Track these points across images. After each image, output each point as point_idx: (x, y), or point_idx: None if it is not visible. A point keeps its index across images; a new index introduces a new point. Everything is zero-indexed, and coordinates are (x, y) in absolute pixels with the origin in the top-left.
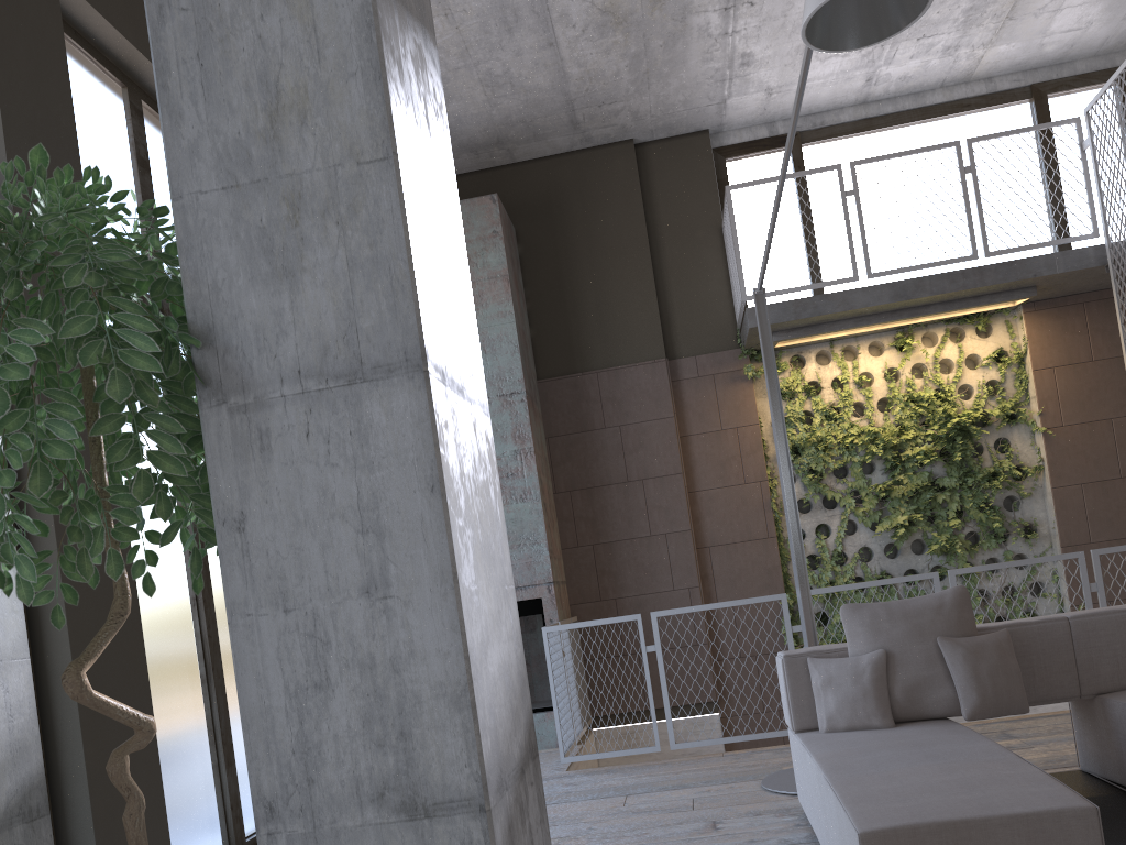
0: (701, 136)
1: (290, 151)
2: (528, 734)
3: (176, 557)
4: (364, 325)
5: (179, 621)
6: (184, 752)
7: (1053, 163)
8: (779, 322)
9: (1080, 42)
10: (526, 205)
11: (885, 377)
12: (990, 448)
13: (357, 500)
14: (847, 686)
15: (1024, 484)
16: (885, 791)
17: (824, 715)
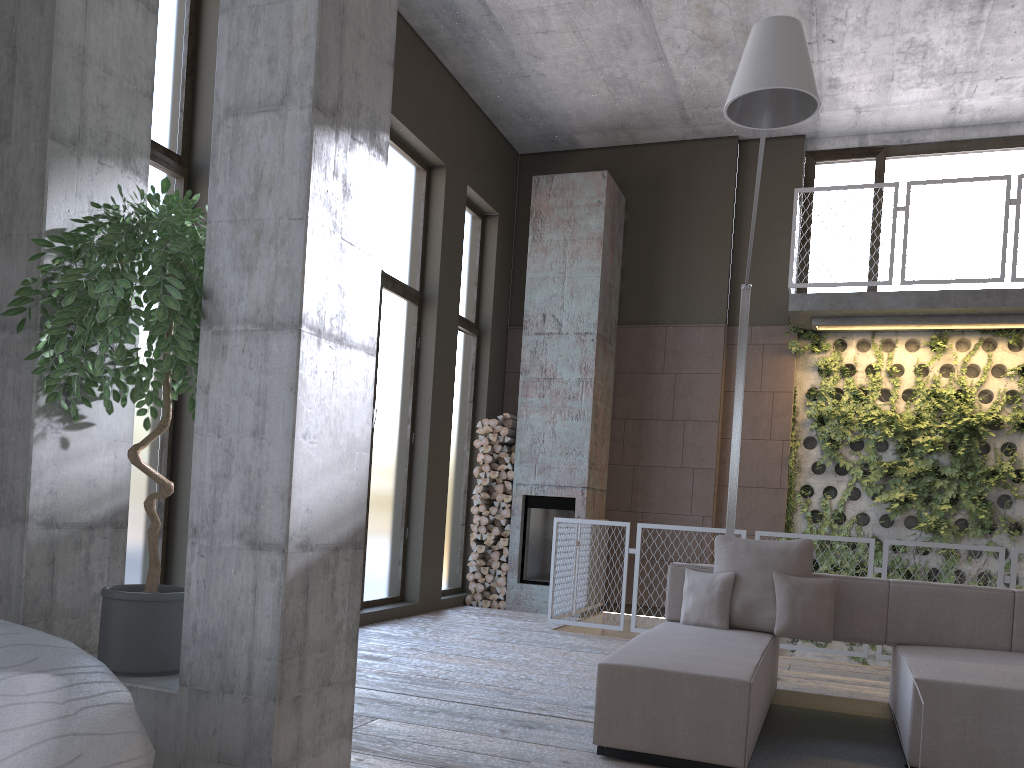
0: (797, 140)
1: (261, 207)
2: (353, 534)
3: None
4: (277, 301)
5: None
6: None
7: None
8: (814, 310)
9: None
10: (638, 180)
11: (914, 371)
12: (996, 449)
13: (258, 388)
14: (702, 593)
15: (1020, 487)
16: (647, 651)
17: (683, 611)
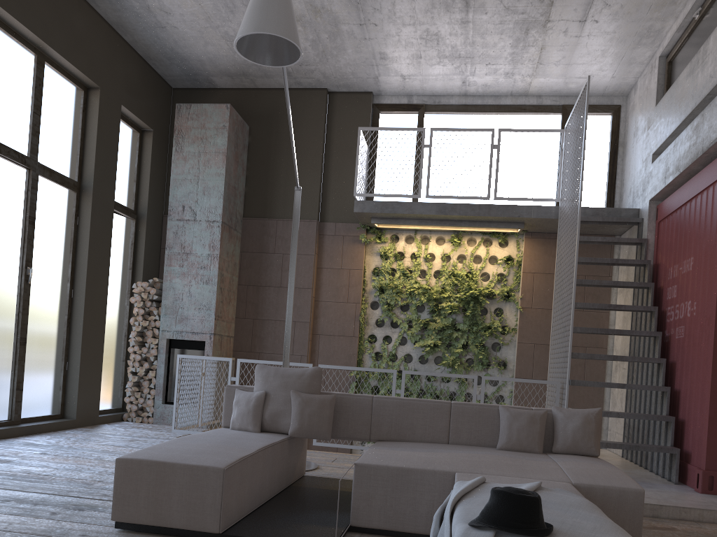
0: (367, 95)
1: None
2: None
3: None
4: None
5: None
6: None
7: None
8: (371, 212)
9: (590, 85)
10: (258, 114)
11: (441, 258)
12: (491, 312)
13: None
14: (243, 406)
15: (505, 337)
16: (168, 448)
17: (231, 420)
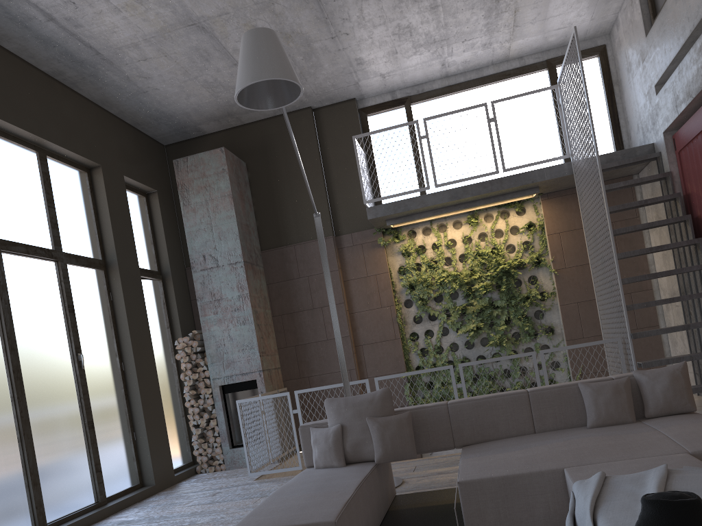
0: (351, 102)
1: None
2: None
3: (0, 375)
4: None
5: (2, 410)
6: (3, 479)
7: None
8: (385, 215)
9: (570, 34)
10: (251, 148)
11: (463, 241)
12: (525, 282)
13: None
14: (322, 444)
15: (546, 303)
16: (270, 509)
17: (314, 459)
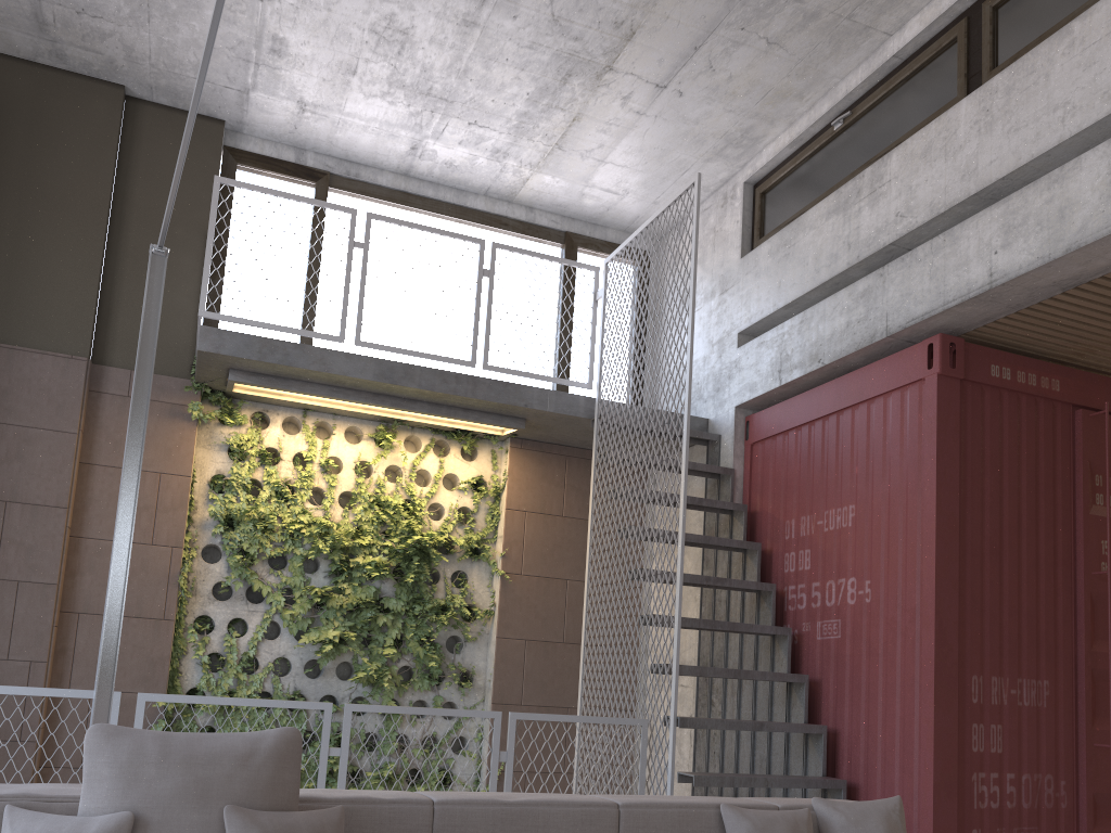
0: (213, 125)
1: None
2: None
3: None
4: None
5: None
6: None
7: (570, 313)
8: (237, 357)
9: (615, 209)
10: None
11: (356, 470)
12: (447, 579)
13: None
14: None
15: (472, 627)
16: None
17: None
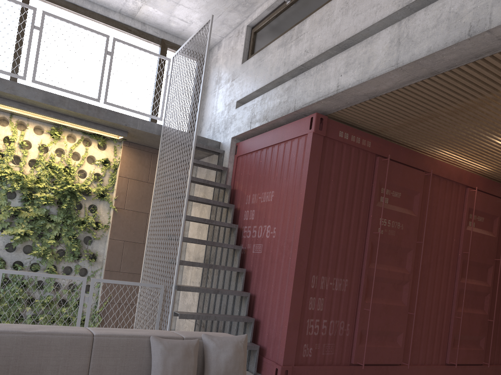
0: None
1: None
2: None
3: None
4: None
5: None
6: None
7: (161, 81)
8: None
9: (187, 30)
10: None
11: (39, 148)
12: (86, 208)
13: None
14: None
15: (98, 232)
16: None
17: None
